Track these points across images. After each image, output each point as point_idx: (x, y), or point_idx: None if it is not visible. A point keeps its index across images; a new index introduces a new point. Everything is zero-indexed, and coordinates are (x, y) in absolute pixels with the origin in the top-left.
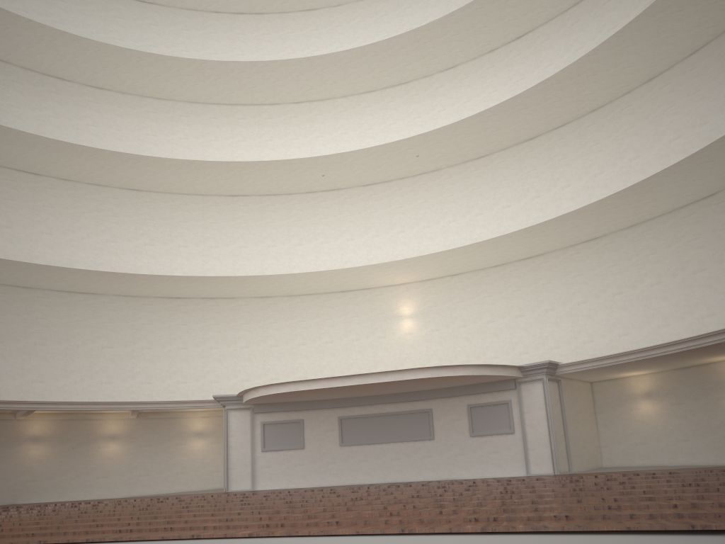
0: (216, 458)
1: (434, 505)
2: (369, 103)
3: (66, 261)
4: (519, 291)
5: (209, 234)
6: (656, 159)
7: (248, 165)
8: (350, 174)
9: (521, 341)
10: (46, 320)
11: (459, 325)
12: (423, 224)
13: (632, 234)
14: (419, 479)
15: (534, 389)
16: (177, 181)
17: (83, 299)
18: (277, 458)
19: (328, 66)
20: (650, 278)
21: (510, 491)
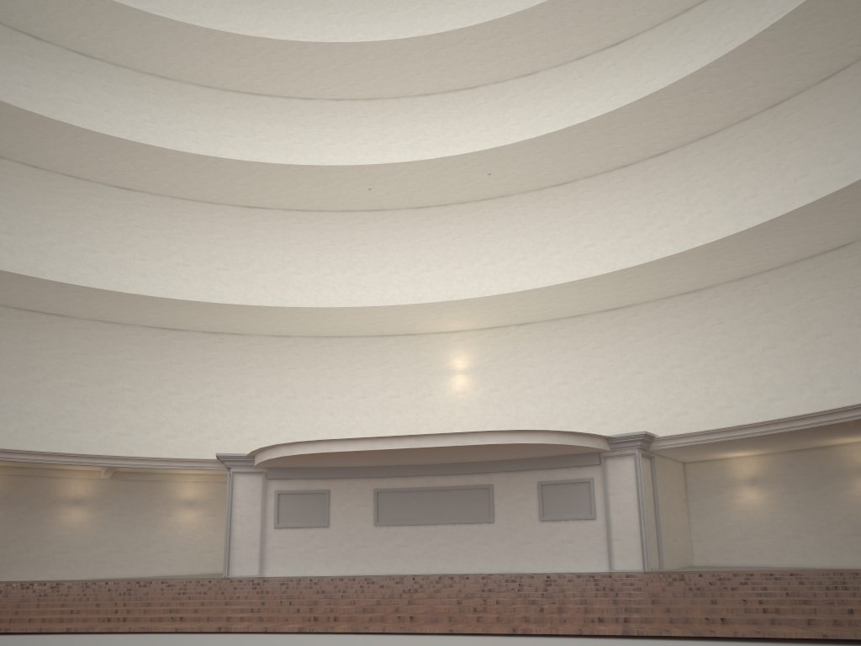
0: (210, 535)
1: (524, 601)
2: (426, 108)
3: (30, 270)
4: (600, 348)
5: (217, 252)
6: (777, 199)
7: (274, 168)
8: (400, 192)
9: (600, 409)
10: None
11: (524, 386)
12: (485, 260)
13: (743, 287)
14: (473, 572)
15: (623, 466)
16: (181, 182)
17: (49, 322)
18: (294, 538)
19: (381, 57)
20: (762, 340)
21: (608, 588)
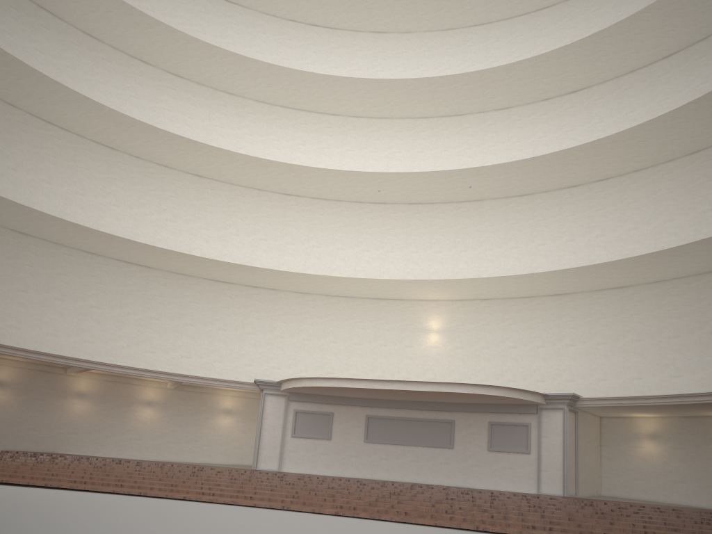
0: (240, 436)
1: (478, 509)
2: (424, 127)
3: (129, 233)
4: (543, 323)
5: (260, 226)
6: (689, 225)
7: (309, 170)
8: (400, 192)
9: (539, 370)
10: (103, 286)
11: (482, 346)
12: (460, 248)
13: (657, 288)
14: (434, 483)
15: (554, 416)
16: (239, 174)
17: (139, 271)
18: (305, 445)
19: (394, 90)
20: (669, 331)
21: (537, 506)
